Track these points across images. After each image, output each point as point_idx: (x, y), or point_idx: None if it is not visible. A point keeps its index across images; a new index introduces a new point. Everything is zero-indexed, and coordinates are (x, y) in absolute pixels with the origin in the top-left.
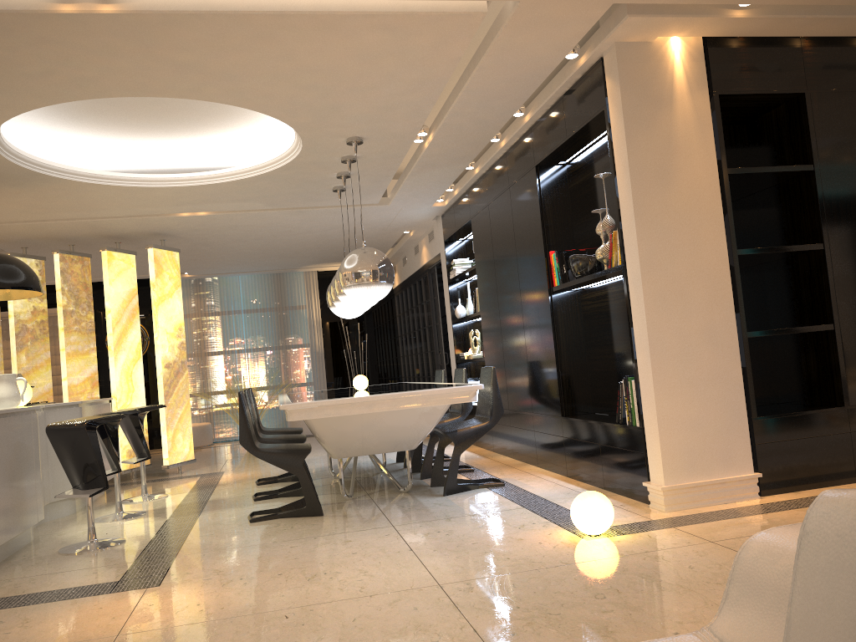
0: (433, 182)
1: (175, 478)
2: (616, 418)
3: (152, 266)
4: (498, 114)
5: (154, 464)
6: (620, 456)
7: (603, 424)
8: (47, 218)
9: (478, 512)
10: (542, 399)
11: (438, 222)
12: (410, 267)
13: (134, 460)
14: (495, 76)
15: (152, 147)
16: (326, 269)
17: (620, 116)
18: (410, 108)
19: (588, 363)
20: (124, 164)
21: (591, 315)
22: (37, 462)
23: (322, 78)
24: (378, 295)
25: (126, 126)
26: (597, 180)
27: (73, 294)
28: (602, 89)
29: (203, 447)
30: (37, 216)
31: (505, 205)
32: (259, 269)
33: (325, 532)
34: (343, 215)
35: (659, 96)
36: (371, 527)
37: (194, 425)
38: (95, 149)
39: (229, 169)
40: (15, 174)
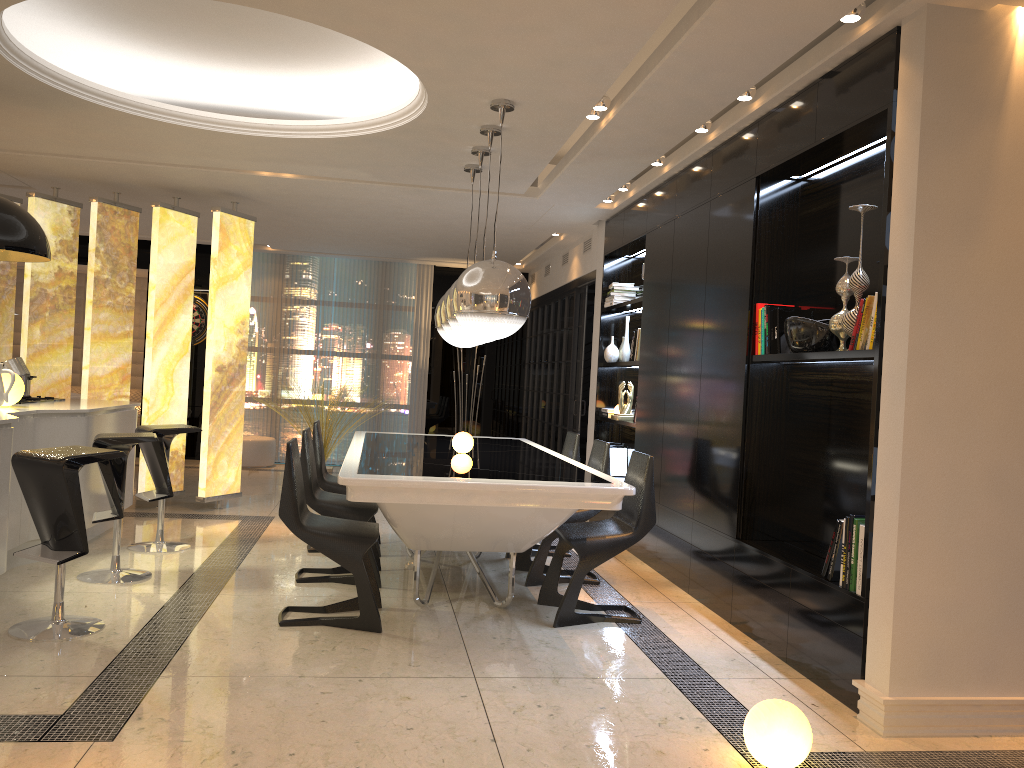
0: (603, 177)
1: (209, 517)
2: (823, 570)
3: (216, 235)
4: (716, 93)
5: (192, 486)
6: (820, 626)
7: (801, 572)
8: (82, 154)
9: (600, 673)
10: (710, 505)
11: (599, 229)
12: (553, 280)
13: (151, 495)
14: (726, 35)
15: (227, 76)
16: (446, 265)
17: (915, 123)
18: (589, 67)
19: (787, 470)
20: (189, 94)
21: (803, 404)
22: (3, 496)
23: (465, 4)
24: (503, 331)
25: (191, 42)
26: (847, 211)
27: (111, 258)
28: (889, 77)
29: (261, 468)
30: (68, 149)
31: (699, 224)
32: (361, 254)
33: (377, 669)
34: (475, 203)
35: (982, 99)
36: (443, 672)
37: (253, 440)
38: (150, 68)
39: (326, 121)
40: (30, 89)
